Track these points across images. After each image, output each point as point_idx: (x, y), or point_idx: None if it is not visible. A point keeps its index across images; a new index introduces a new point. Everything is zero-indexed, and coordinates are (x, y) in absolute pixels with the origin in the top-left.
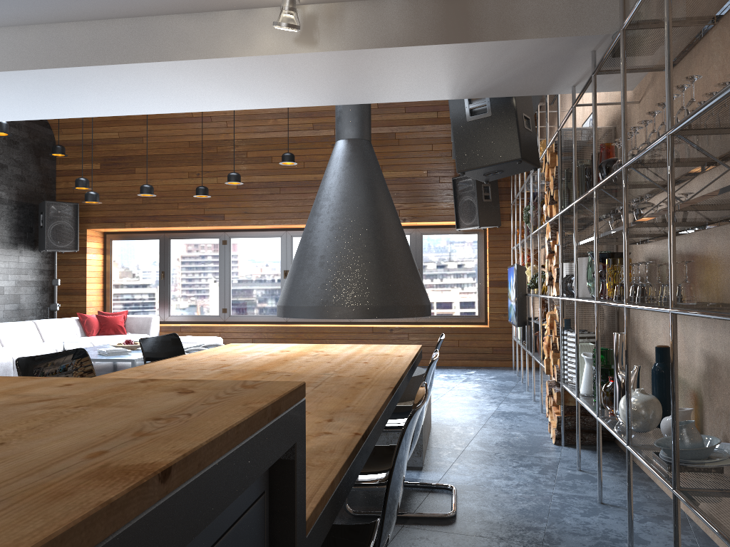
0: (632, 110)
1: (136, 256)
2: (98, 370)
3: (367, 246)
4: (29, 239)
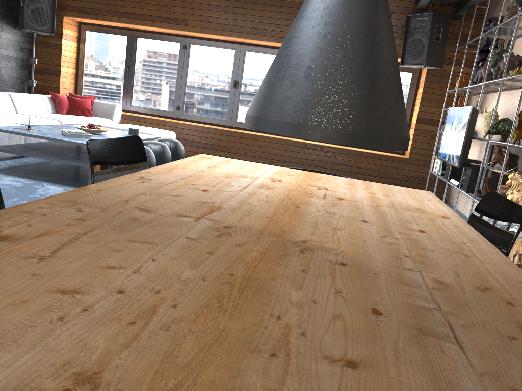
0: None
1: (106, 49)
2: (61, 147)
3: (362, 63)
4: (10, 17)
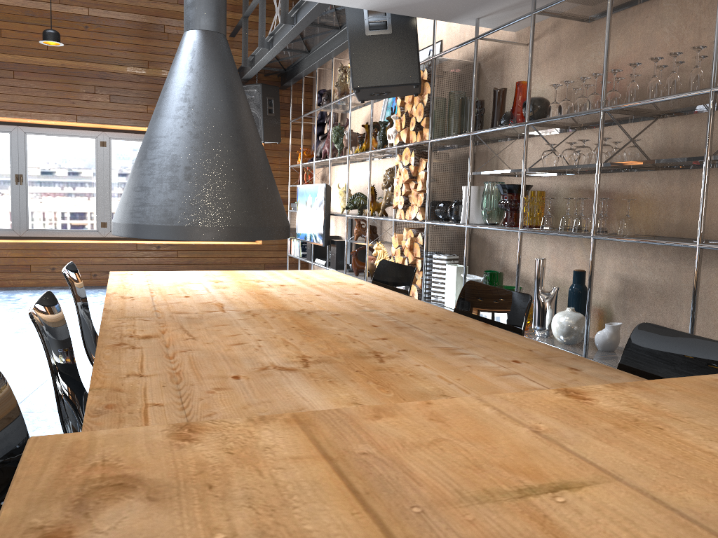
0: (513, 50)
1: None
2: None
3: (239, 160)
4: None
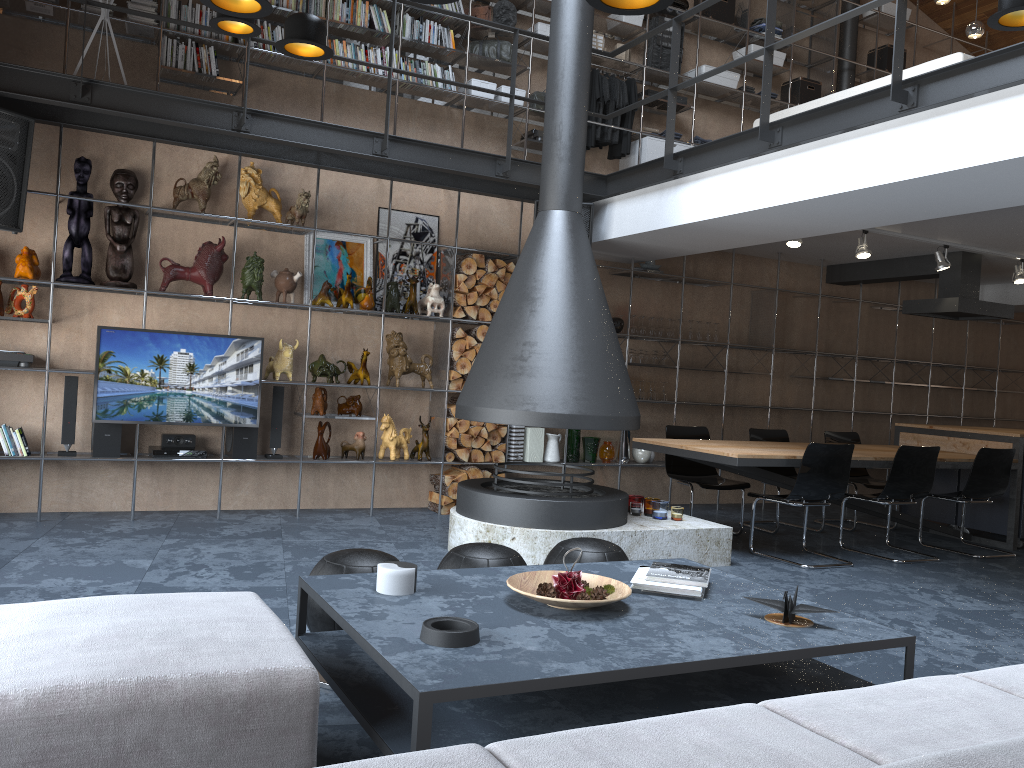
0: None
1: None
2: (664, 680)
3: None
4: None
